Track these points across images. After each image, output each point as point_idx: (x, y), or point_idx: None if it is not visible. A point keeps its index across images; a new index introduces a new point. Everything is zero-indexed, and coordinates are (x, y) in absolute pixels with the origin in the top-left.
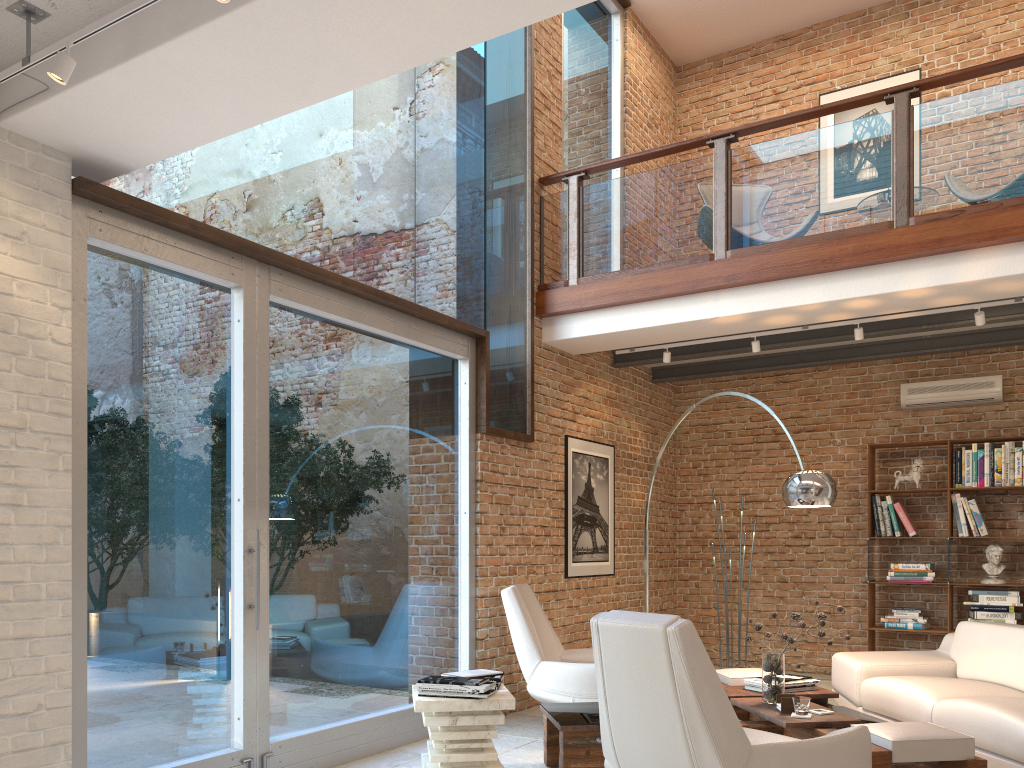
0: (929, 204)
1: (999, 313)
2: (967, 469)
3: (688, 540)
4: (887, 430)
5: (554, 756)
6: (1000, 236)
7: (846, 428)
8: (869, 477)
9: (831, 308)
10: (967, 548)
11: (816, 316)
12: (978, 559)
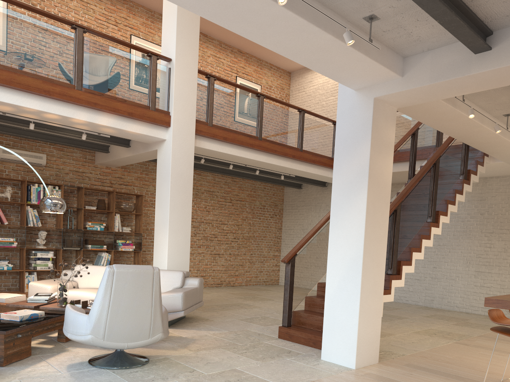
0: (89, 85)
1: (75, 133)
2: (33, 195)
3: None
4: None
5: None
6: (116, 111)
7: None
8: None
9: (36, 113)
10: (26, 231)
11: (22, 113)
12: (31, 236)
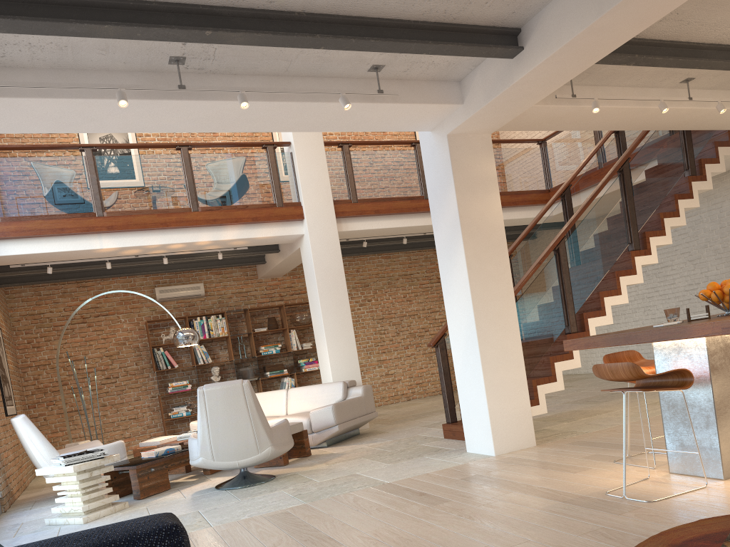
0: (205, 202)
1: (217, 253)
2: (197, 330)
3: (33, 391)
4: (149, 313)
5: (111, 494)
6: (239, 221)
7: (126, 313)
8: (150, 338)
9: (161, 247)
10: (200, 371)
11: (150, 251)
12: (206, 375)
